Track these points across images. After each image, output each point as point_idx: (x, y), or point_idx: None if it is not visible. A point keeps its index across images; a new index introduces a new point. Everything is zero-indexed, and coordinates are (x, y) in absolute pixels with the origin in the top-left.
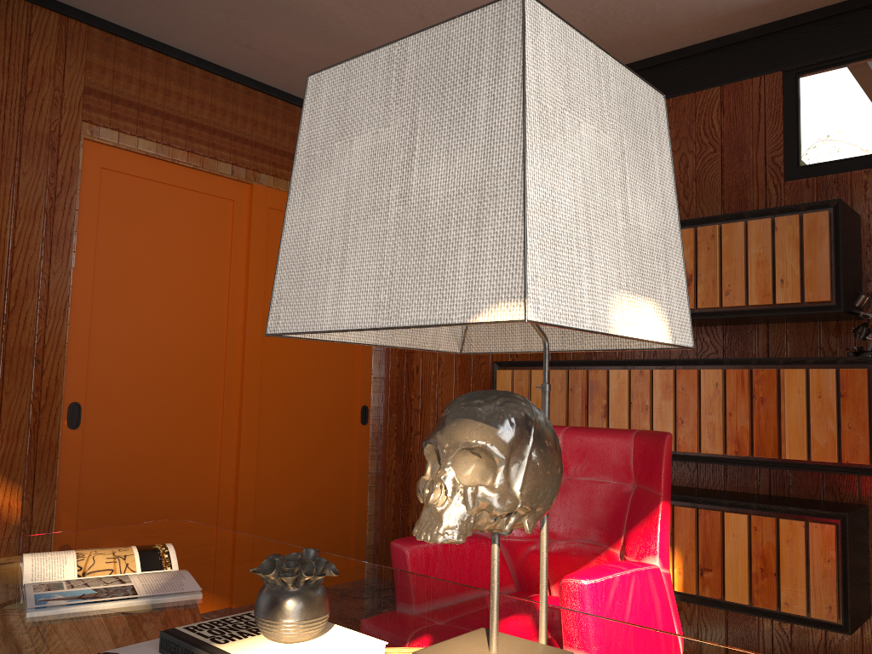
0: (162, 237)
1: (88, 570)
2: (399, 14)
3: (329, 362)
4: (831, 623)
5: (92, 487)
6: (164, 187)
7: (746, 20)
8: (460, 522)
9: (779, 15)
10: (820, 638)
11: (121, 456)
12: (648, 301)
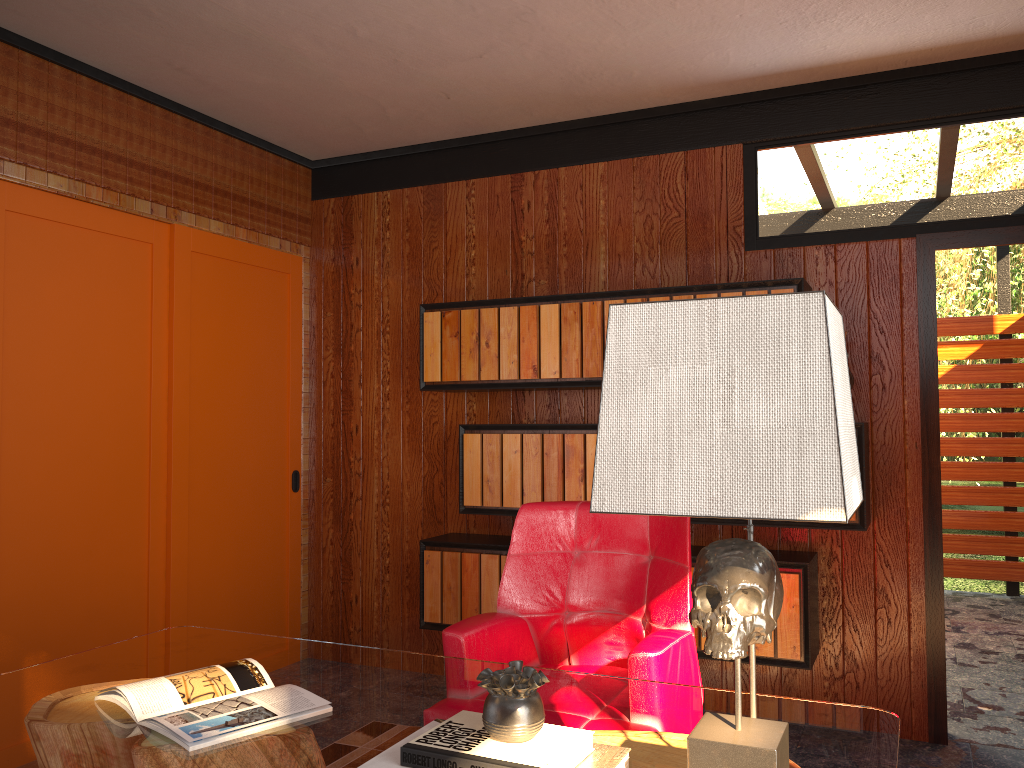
0: (76, 290)
1: (191, 696)
2: (372, 57)
3: (258, 424)
4: (794, 661)
5: (11, 592)
6: (76, 231)
7: (712, 91)
8: (743, 642)
9: (741, 90)
10: (776, 674)
11: (42, 553)
12: (855, 478)
